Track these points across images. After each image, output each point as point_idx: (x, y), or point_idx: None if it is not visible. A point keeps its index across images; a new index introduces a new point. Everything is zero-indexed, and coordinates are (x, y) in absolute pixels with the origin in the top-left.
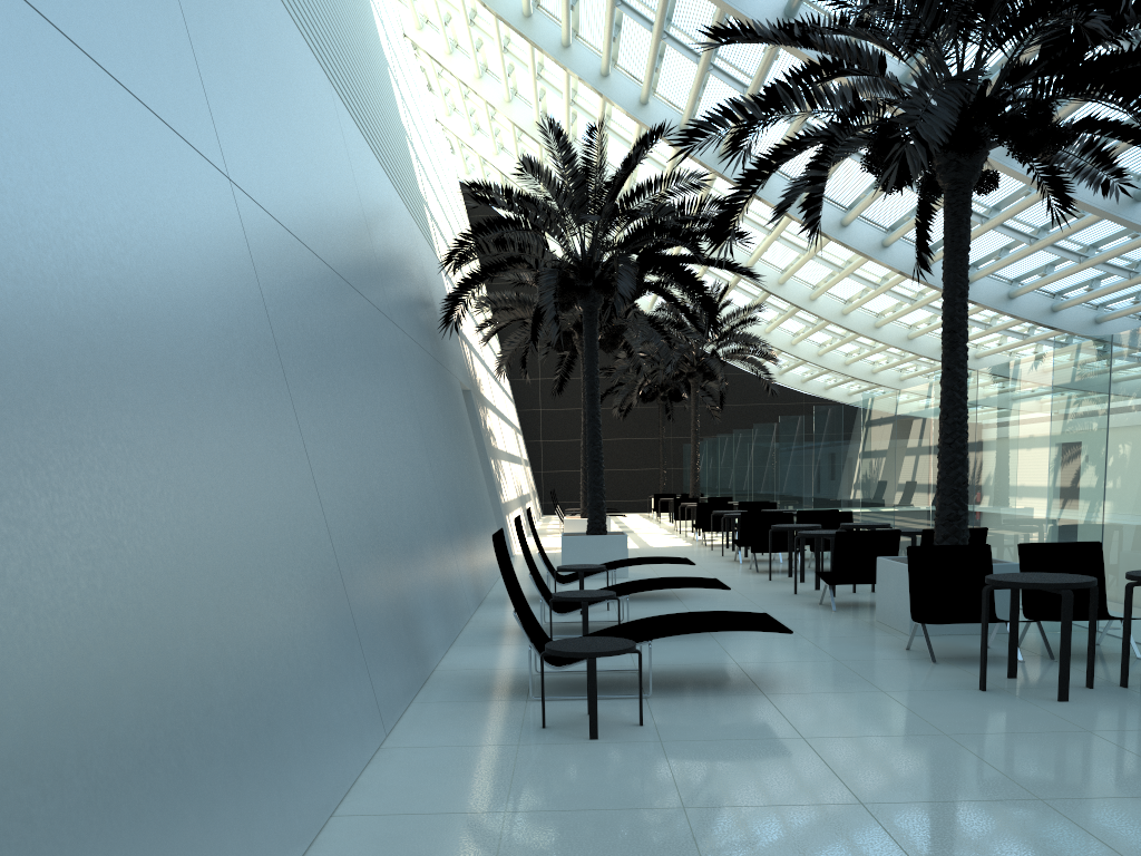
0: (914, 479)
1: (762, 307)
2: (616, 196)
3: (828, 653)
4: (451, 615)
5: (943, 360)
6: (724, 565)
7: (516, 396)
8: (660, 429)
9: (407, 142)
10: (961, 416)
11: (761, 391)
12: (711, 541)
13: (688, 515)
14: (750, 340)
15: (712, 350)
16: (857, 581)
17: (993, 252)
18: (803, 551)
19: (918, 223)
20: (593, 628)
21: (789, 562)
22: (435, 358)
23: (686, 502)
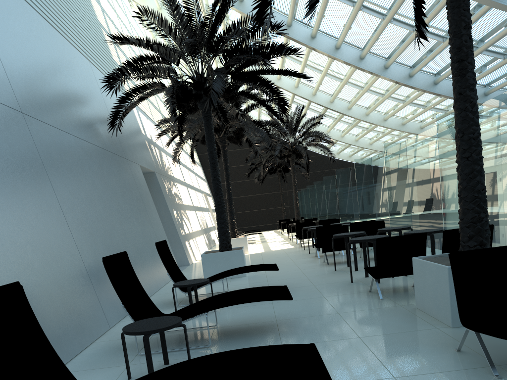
0: (423, 196)
1: (323, 116)
2: (213, 35)
3: (383, 364)
4: (66, 341)
5: (454, 87)
6: (309, 260)
7: (207, 178)
8: (280, 187)
9: (102, 31)
10: (475, 132)
11: (329, 163)
12: (303, 244)
13: (294, 230)
14: (318, 134)
15: (299, 141)
16: (396, 274)
17: (449, 63)
18: (355, 250)
19: (415, 1)
20: (190, 336)
21: (347, 257)
22: (103, 148)
23: (293, 222)
